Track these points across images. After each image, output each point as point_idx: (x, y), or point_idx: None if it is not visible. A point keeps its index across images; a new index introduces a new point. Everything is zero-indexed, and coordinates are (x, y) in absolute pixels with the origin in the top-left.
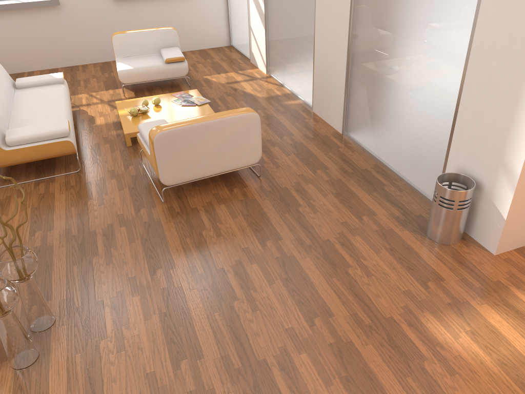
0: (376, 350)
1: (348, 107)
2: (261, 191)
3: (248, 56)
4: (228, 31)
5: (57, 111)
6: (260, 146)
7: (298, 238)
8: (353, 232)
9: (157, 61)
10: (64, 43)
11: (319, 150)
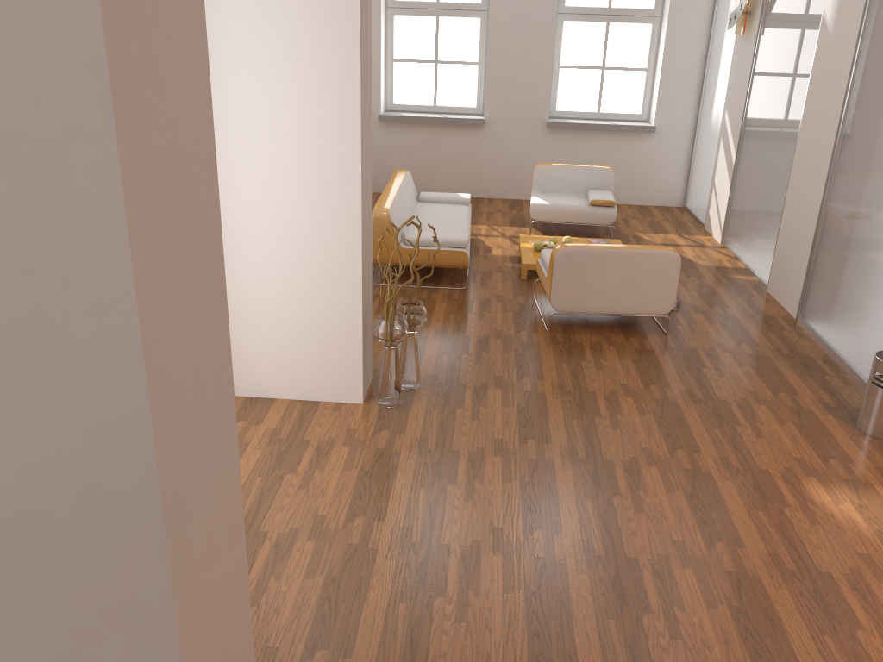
0: (734, 485)
1: (809, 284)
2: (663, 346)
3: (703, 221)
4: (685, 188)
5: (458, 226)
6: (674, 295)
7: (689, 391)
8: (759, 402)
9: (580, 201)
10: (475, 169)
11: (755, 327)
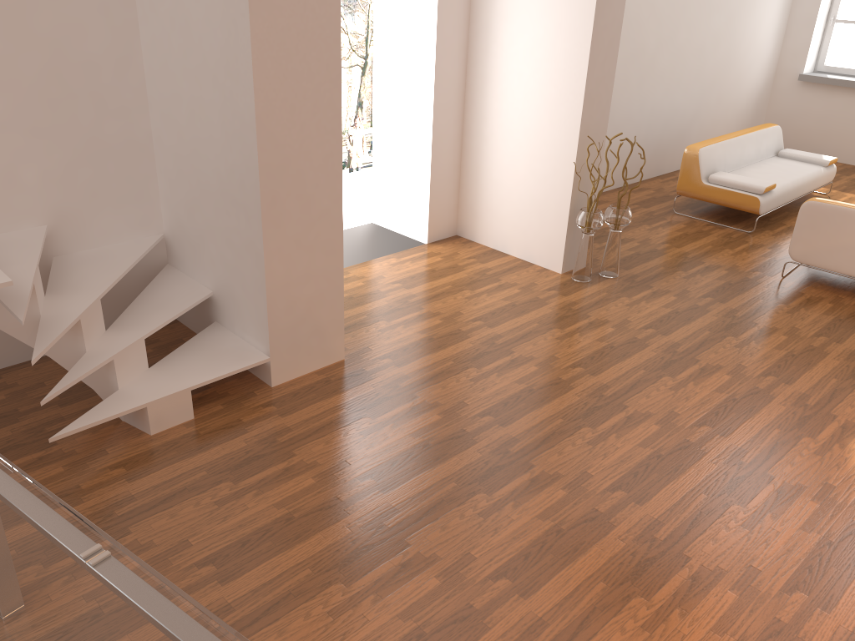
0: (783, 410)
1: None
2: None
3: None
4: None
5: (782, 179)
6: None
7: None
8: None
9: None
10: None
11: None
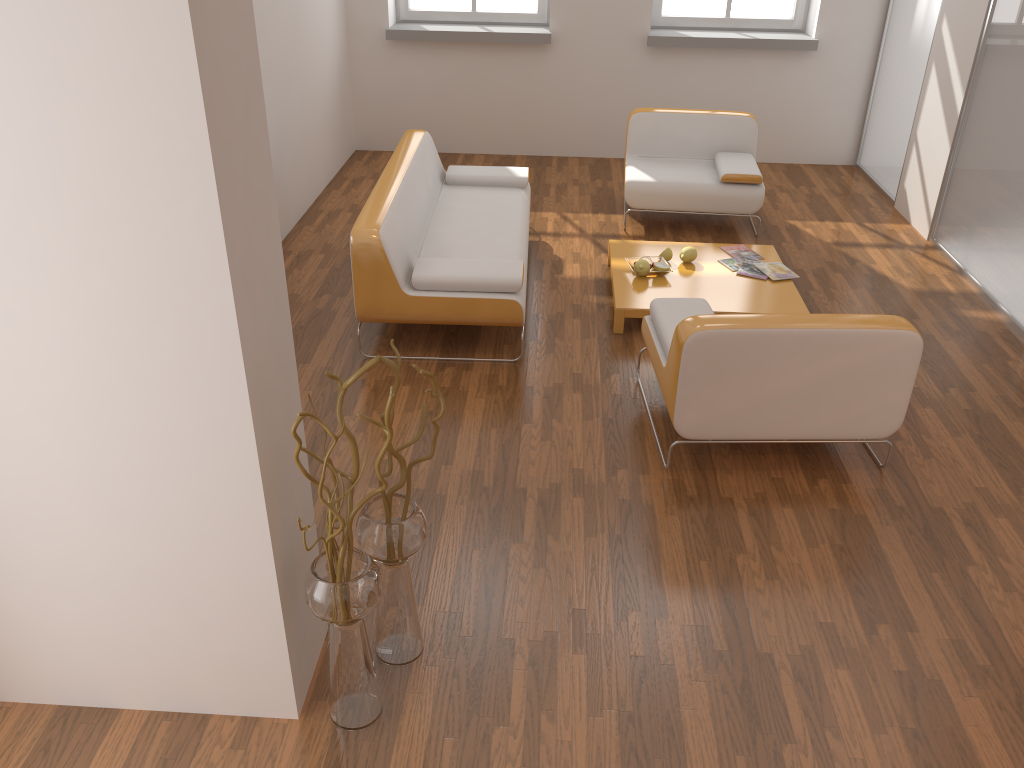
0: None
1: None
2: (882, 501)
3: (892, 195)
4: (858, 136)
5: (506, 239)
6: (904, 406)
7: (957, 641)
8: None
9: (705, 175)
10: (538, 113)
11: None
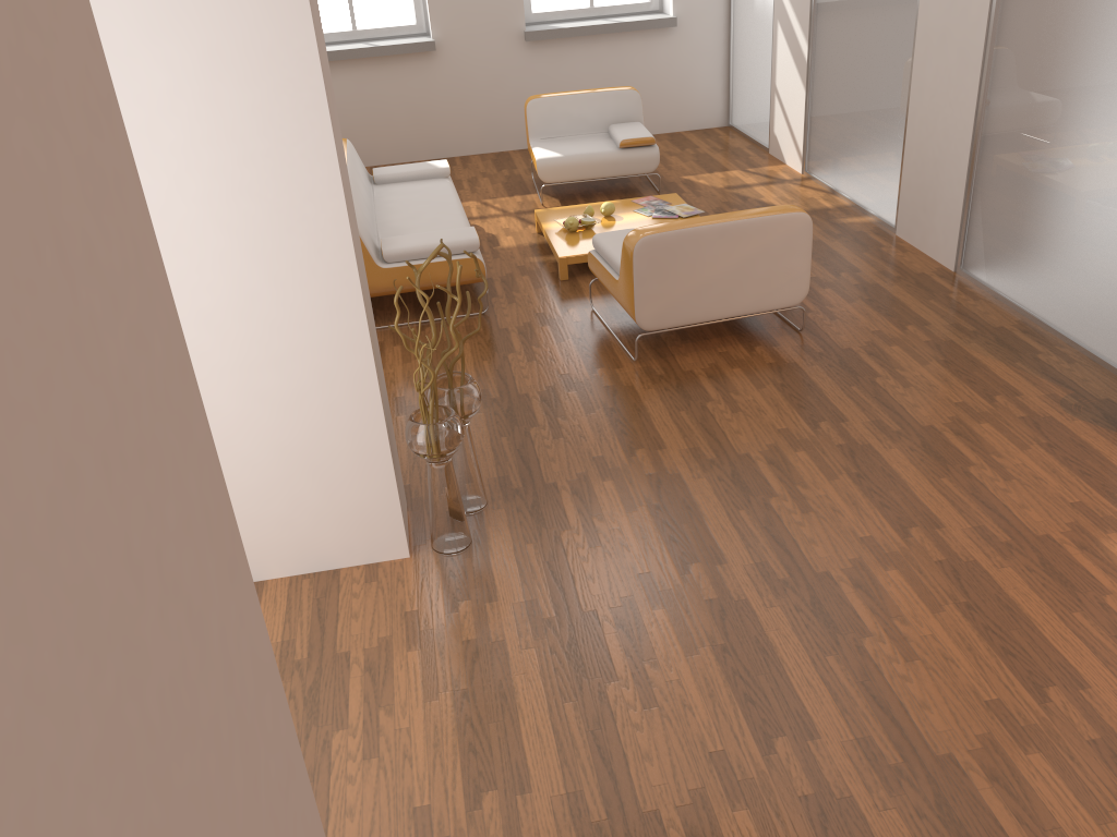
0: (1018, 575)
1: (970, 221)
2: (805, 352)
3: (766, 143)
4: (727, 99)
5: (450, 216)
6: (808, 275)
7: (876, 421)
8: (977, 418)
9: (604, 145)
10: (434, 117)
11: (910, 296)
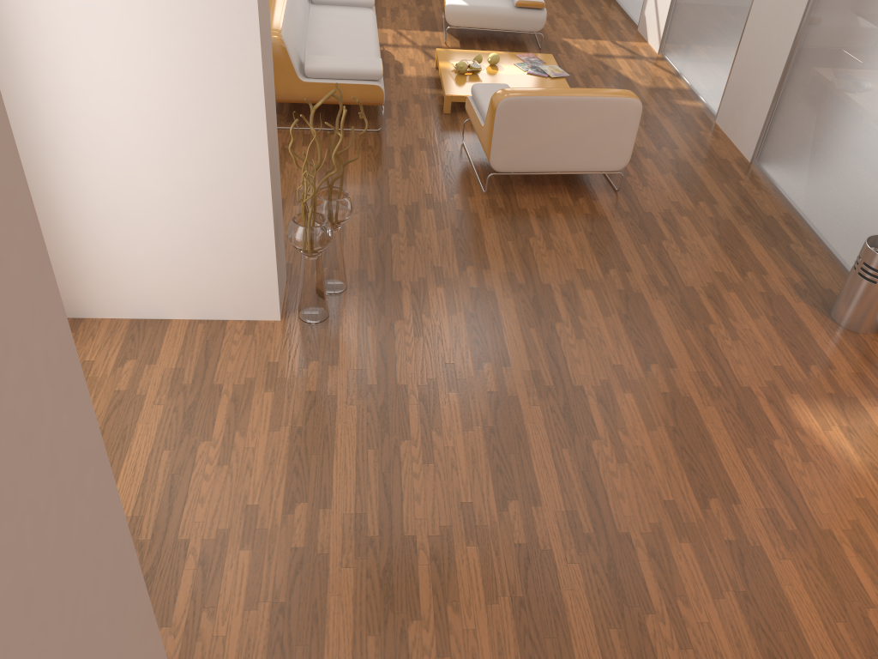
0: (718, 413)
1: (770, 125)
2: (616, 209)
3: (636, 21)
4: None
5: (365, 44)
6: (631, 149)
7: (652, 275)
8: (728, 287)
9: (504, 1)
10: None
11: (709, 177)
